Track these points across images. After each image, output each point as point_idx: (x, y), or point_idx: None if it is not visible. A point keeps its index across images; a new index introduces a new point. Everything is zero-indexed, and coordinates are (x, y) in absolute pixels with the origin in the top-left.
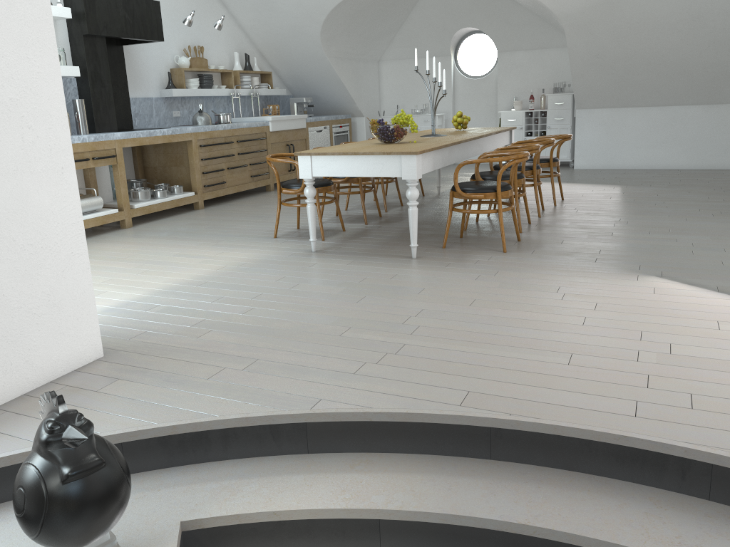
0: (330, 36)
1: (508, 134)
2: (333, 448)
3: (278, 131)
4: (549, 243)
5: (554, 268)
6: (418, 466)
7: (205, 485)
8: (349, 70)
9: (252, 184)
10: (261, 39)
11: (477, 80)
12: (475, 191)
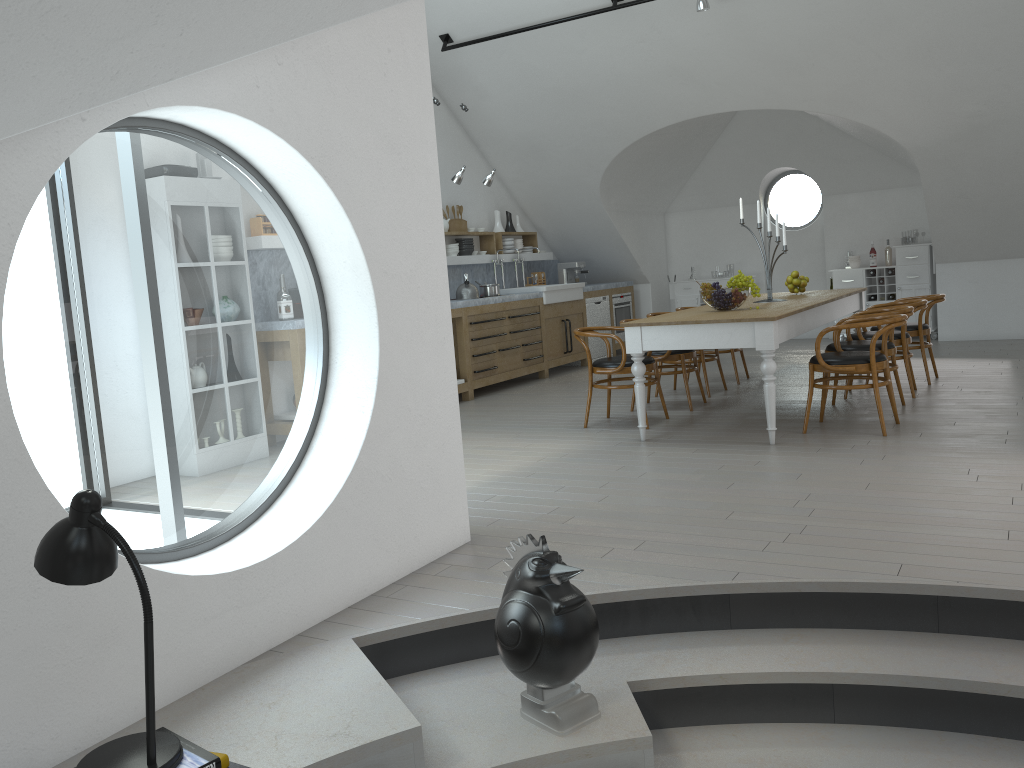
0: (611, 186)
1: (858, 297)
2: (759, 623)
3: (552, 303)
4: (938, 425)
5: (955, 451)
6: (858, 638)
7: (634, 654)
8: (631, 225)
9: (525, 370)
10: (525, 193)
11: (796, 231)
12: (842, 363)
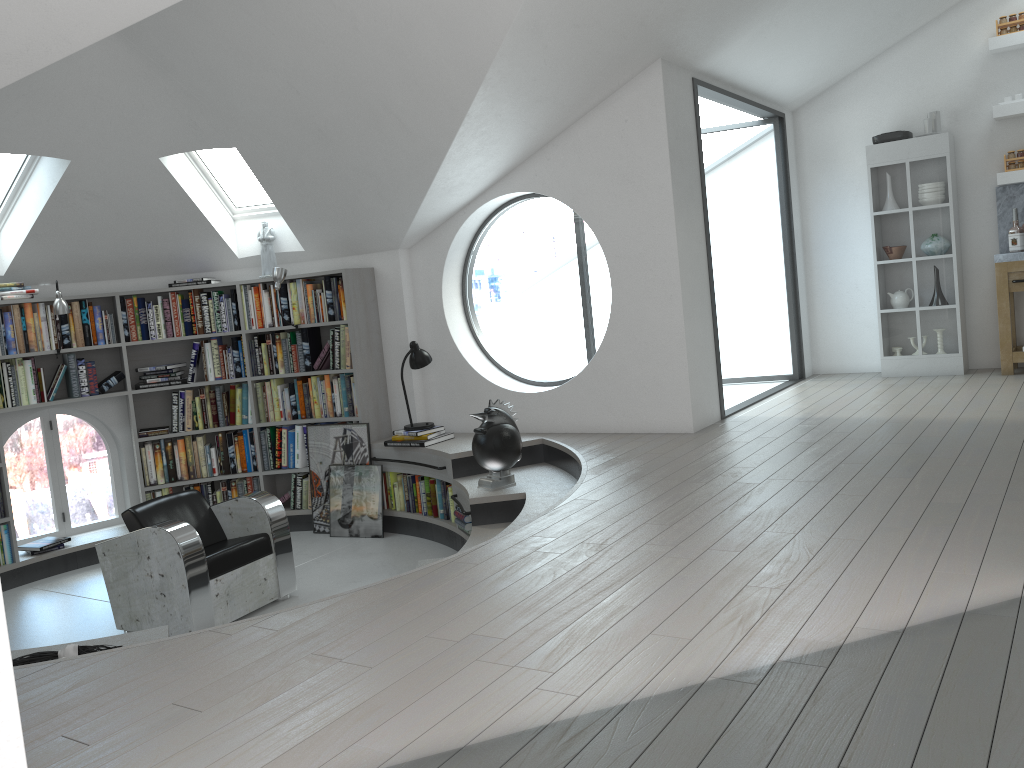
0: None
1: None
2: None
3: None
4: None
5: None
6: None
7: (557, 491)
8: None
9: None
10: None
11: None
12: None
